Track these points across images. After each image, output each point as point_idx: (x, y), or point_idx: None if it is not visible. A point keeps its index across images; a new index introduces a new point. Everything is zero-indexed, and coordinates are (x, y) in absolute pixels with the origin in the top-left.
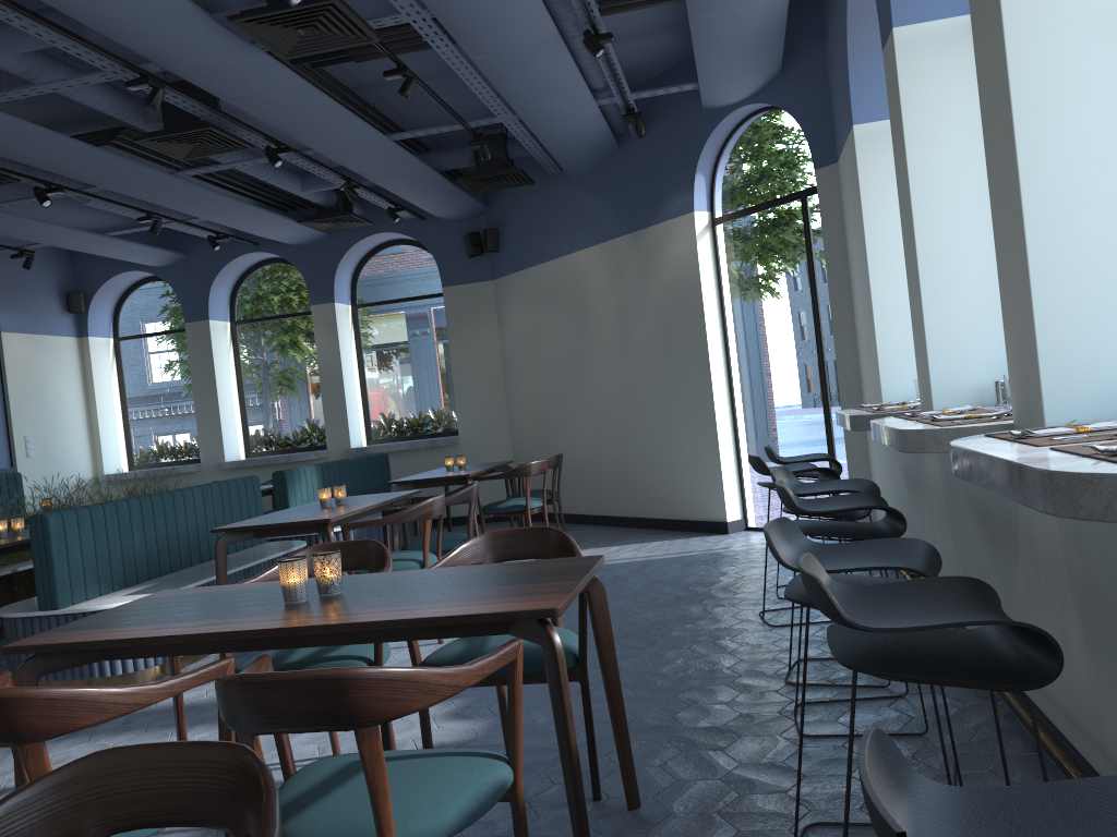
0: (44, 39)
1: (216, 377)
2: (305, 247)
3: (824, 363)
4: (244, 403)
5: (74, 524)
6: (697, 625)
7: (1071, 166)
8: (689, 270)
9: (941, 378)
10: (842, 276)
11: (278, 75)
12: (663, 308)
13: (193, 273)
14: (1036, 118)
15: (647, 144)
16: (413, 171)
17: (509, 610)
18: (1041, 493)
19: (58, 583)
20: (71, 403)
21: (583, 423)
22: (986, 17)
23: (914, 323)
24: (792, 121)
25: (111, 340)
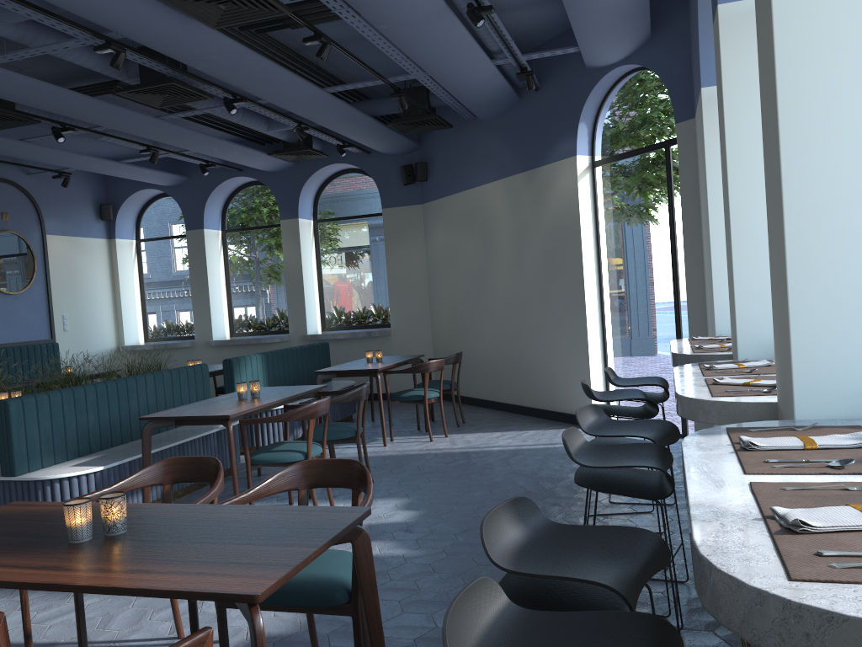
0: (20, 13)
1: (208, 274)
2: (277, 174)
3: (678, 290)
4: (230, 294)
5: (33, 408)
6: None
7: (836, 158)
8: (571, 205)
9: (747, 330)
10: (694, 217)
11: (217, 41)
12: (549, 236)
13: (193, 191)
14: (802, 108)
15: (541, 97)
16: (350, 117)
17: (216, 591)
18: (695, 569)
19: (16, 455)
20: (100, 290)
21: (485, 325)
22: (763, 3)
23: (729, 275)
24: (661, 80)
25: (134, 241)
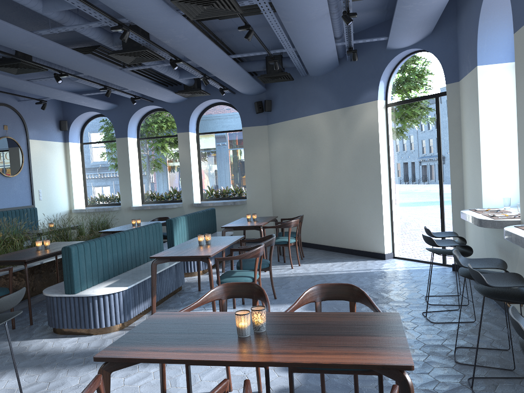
0: (75, 5)
1: (130, 165)
2: (176, 104)
3: (442, 180)
4: (142, 178)
5: (82, 251)
6: None
7: None
8: (373, 129)
9: None
10: (457, 138)
11: (186, 27)
12: (357, 146)
13: (121, 114)
14: None
15: (354, 64)
16: (237, 72)
17: (384, 364)
18: None
19: (75, 281)
20: (60, 174)
21: (310, 198)
22: None
23: (522, 176)
24: (433, 58)
25: (79, 144)
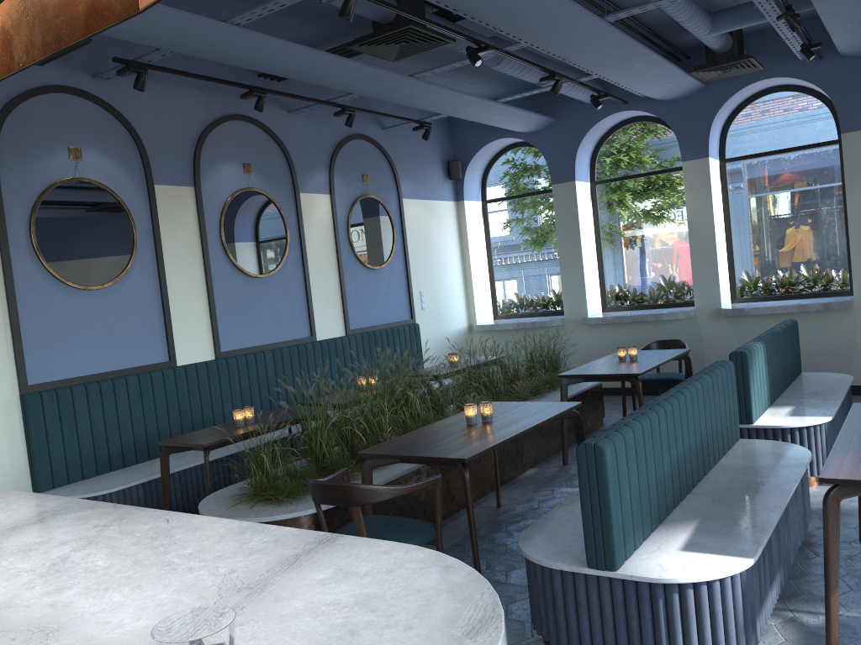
0: None
1: (580, 236)
2: (678, 102)
3: None
4: (602, 260)
5: (623, 453)
6: None
7: None
8: None
9: None
10: None
11: None
12: None
13: (560, 136)
14: None
15: None
16: None
17: None
18: None
19: (614, 537)
20: (451, 261)
21: None
22: None
23: None
24: None
25: (480, 203)
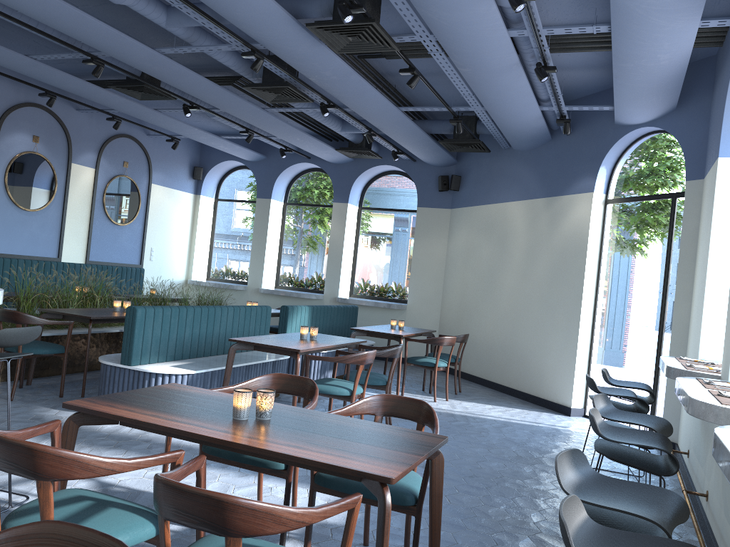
0: (198, 21)
1: (267, 235)
2: (338, 165)
3: (664, 316)
4: (281, 254)
5: (151, 316)
6: (524, 482)
7: None
8: (582, 231)
9: None
10: (690, 259)
11: (333, 62)
12: (558, 253)
13: (268, 168)
14: None
15: (571, 140)
16: (411, 131)
17: (361, 470)
18: None
19: (134, 350)
20: (182, 233)
21: (488, 316)
22: None
23: (728, 312)
24: (677, 143)
25: (213, 199)
